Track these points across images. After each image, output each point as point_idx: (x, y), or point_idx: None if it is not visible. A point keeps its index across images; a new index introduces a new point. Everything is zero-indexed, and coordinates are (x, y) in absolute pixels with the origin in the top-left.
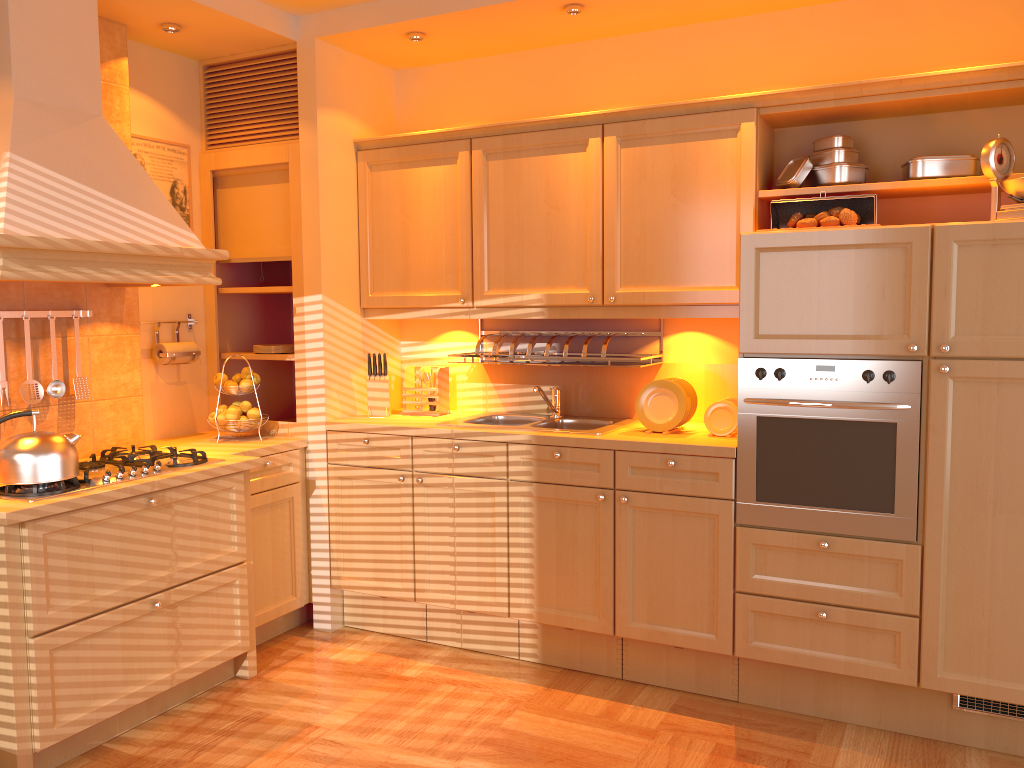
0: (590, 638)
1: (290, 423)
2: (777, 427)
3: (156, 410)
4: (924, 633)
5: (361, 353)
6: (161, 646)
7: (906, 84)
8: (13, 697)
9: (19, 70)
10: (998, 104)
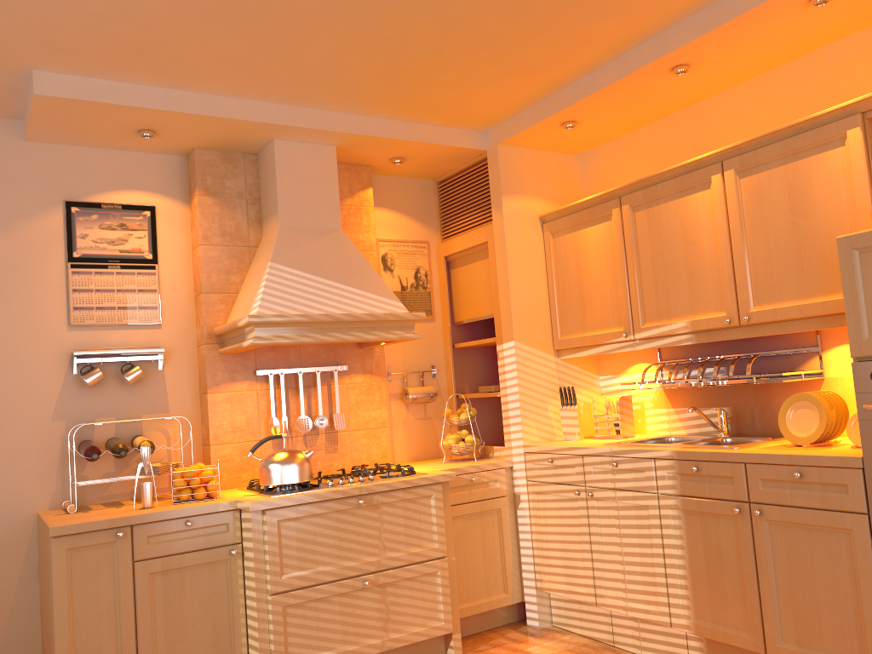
0: None
1: (500, 447)
2: None
3: (407, 439)
4: None
5: (557, 387)
6: (373, 617)
7: None
8: (257, 637)
9: (283, 208)
10: None
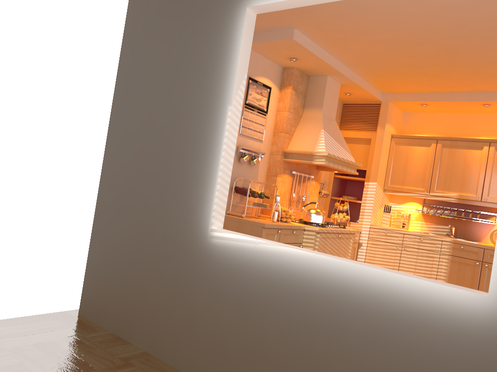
0: None
1: (355, 223)
2: None
3: None
4: None
5: (381, 204)
6: None
7: None
8: None
9: (324, 106)
10: None
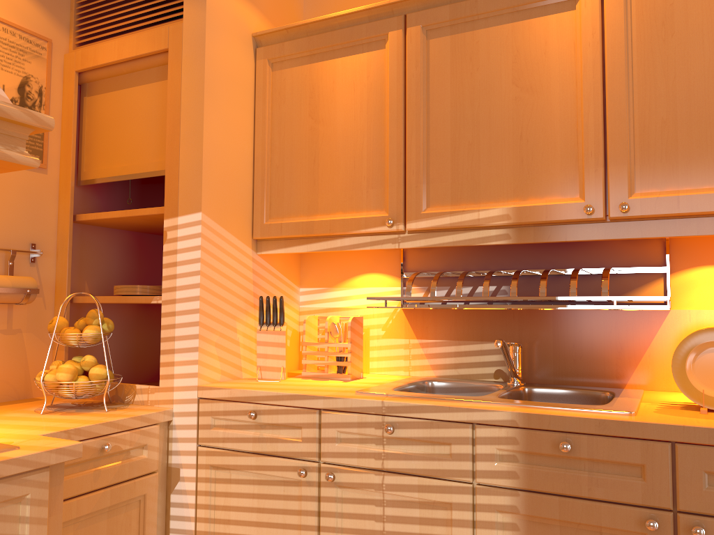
0: None
1: (151, 387)
2: None
3: None
4: None
5: (251, 297)
6: None
7: None
8: None
9: None
10: None
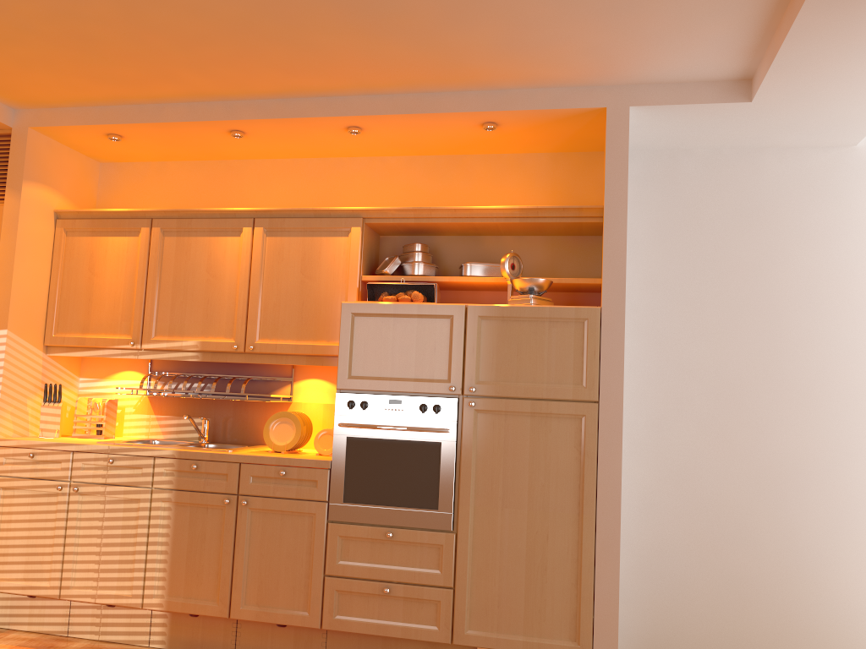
0: (211, 623)
1: None
2: (361, 445)
3: None
4: (456, 600)
5: (40, 383)
6: None
7: (459, 212)
8: None
9: None
10: (520, 233)
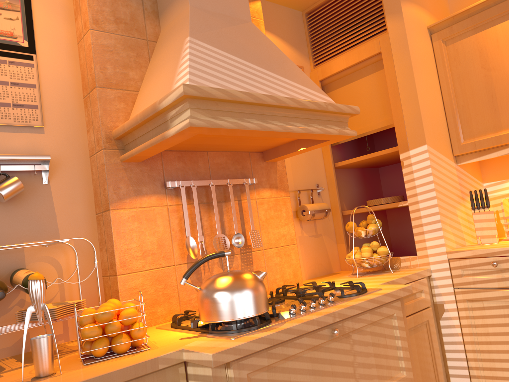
0: None
1: (411, 257)
2: None
3: (304, 257)
4: None
5: (459, 193)
6: None
7: None
8: None
9: None
10: None
